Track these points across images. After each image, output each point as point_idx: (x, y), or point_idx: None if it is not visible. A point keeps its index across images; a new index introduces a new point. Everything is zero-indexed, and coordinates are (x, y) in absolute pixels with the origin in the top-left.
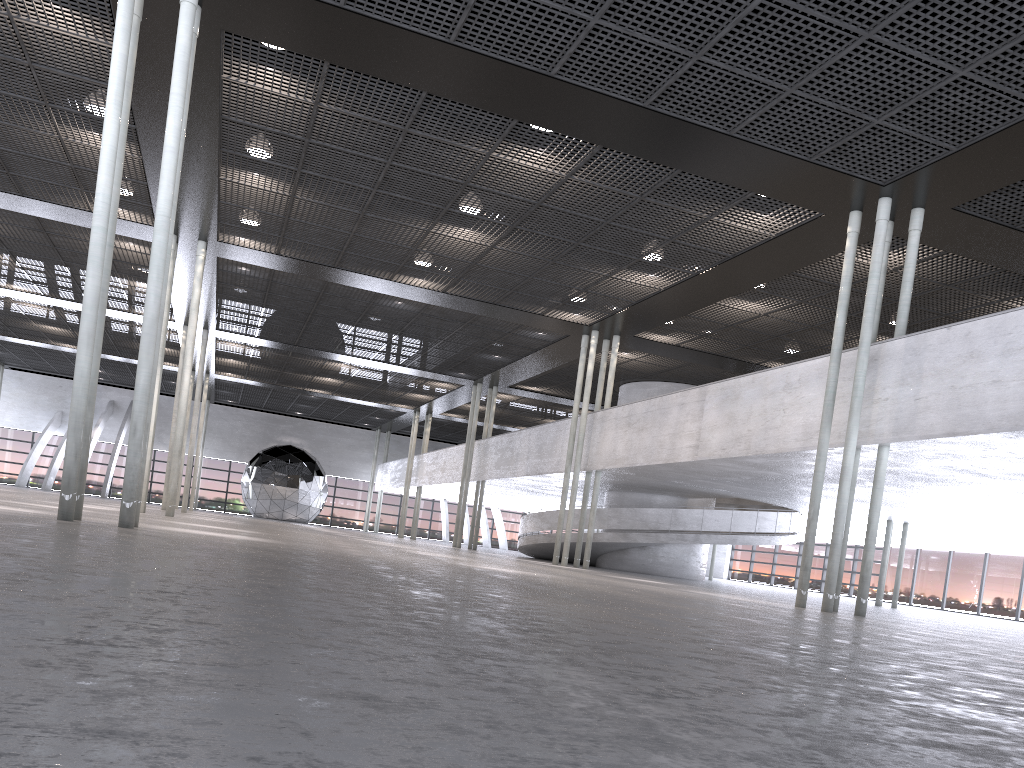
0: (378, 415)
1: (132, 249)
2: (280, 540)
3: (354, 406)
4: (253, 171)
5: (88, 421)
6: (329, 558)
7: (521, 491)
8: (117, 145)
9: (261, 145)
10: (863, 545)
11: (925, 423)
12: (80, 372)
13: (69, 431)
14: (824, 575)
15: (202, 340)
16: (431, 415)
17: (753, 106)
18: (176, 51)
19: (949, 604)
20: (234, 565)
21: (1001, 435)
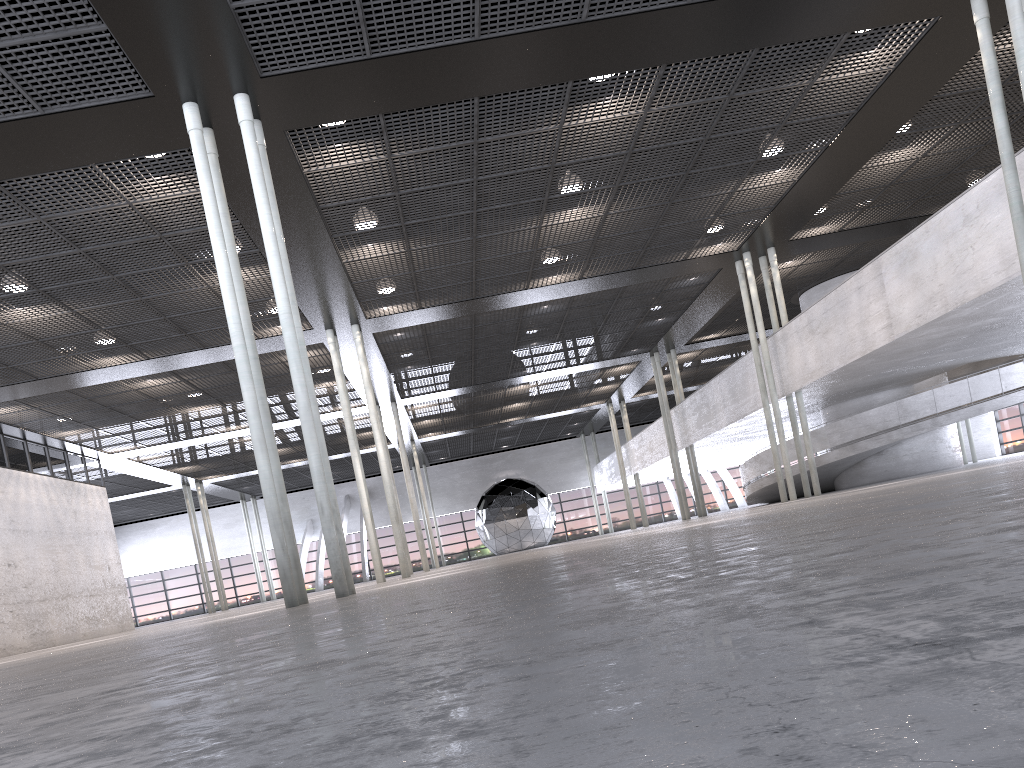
0: (575, 421)
1: None
2: (488, 565)
3: (550, 421)
4: (366, 243)
5: (286, 515)
6: (515, 565)
7: (734, 442)
8: (230, 270)
9: (362, 217)
10: None
11: None
12: (263, 475)
13: (271, 529)
14: None
15: (393, 413)
16: (624, 402)
17: None
18: (249, 167)
19: None
20: (397, 596)
21: None
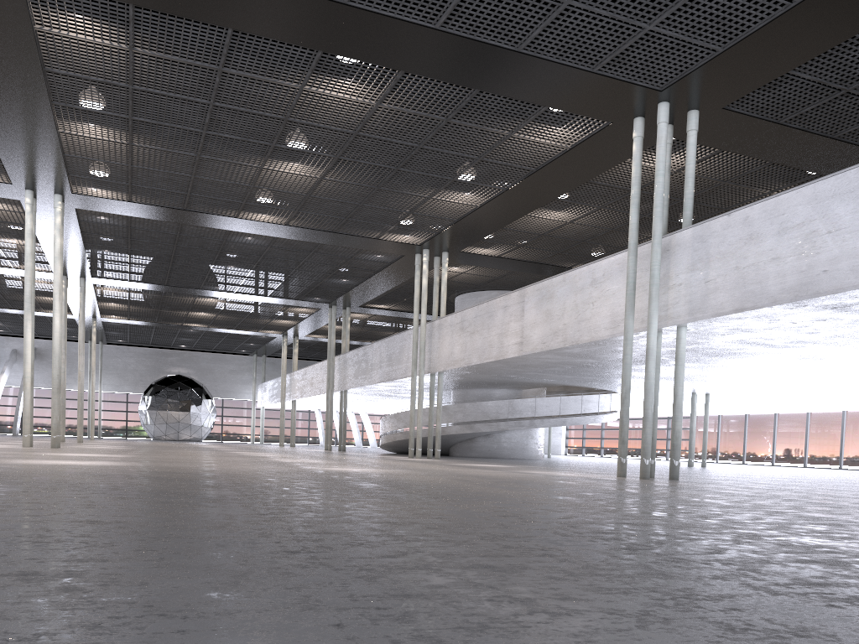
0: (252, 342)
1: None
2: (141, 462)
3: (230, 335)
4: (88, 122)
5: None
6: (167, 477)
7: (380, 396)
8: None
9: (89, 95)
10: None
11: (716, 302)
12: None
13: None
14: None
15: (80, 287)
16: (297, 337)
17: (535, 20)
18: None
19: (749, 459)
20: (26, 499)
21: (783, 307)
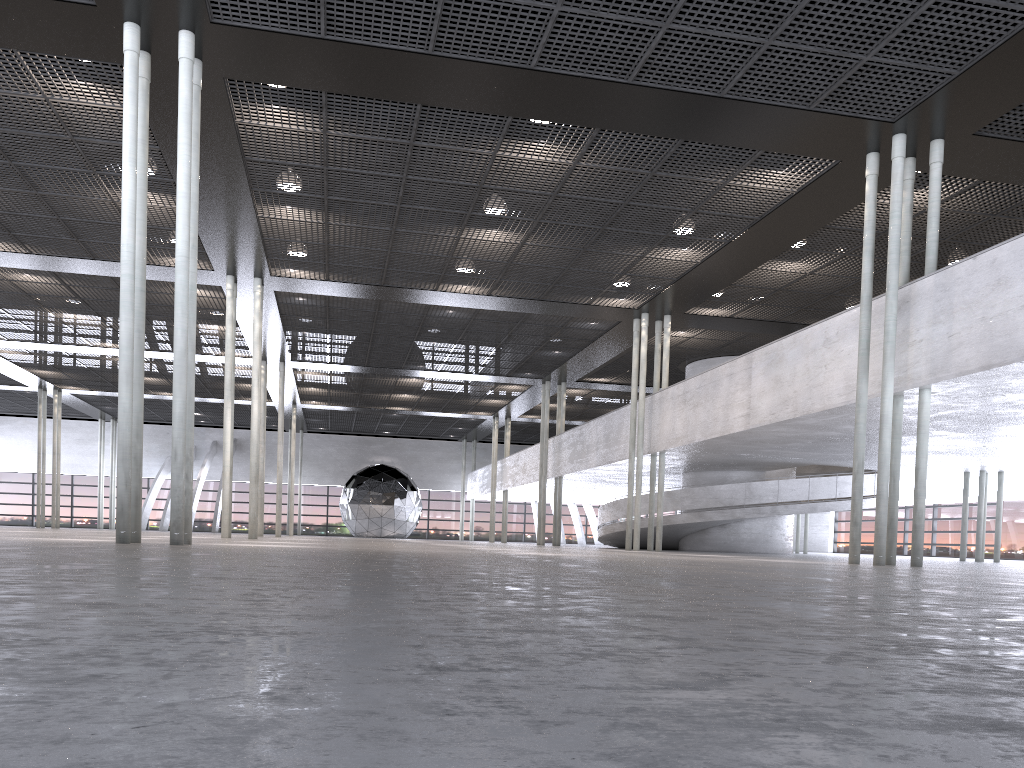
0: (460, 425)
1: (199, 295)
2: (332, 546)
3: (436, 419)
4: (285, 205)
5: (138, 452)
6: (350, 553)
7: (601, 483)
8: (135, 198)
9: (286, 179)
10: (973, 502)
11: (960, 359)
12: (122, 408)
13: (118, 462)
14: (934, 538)
15: (279, 372)
16: (510, 419)
17: (736, 64)
18: (179, 104)
19: None
20: (221, 558)
21: None
